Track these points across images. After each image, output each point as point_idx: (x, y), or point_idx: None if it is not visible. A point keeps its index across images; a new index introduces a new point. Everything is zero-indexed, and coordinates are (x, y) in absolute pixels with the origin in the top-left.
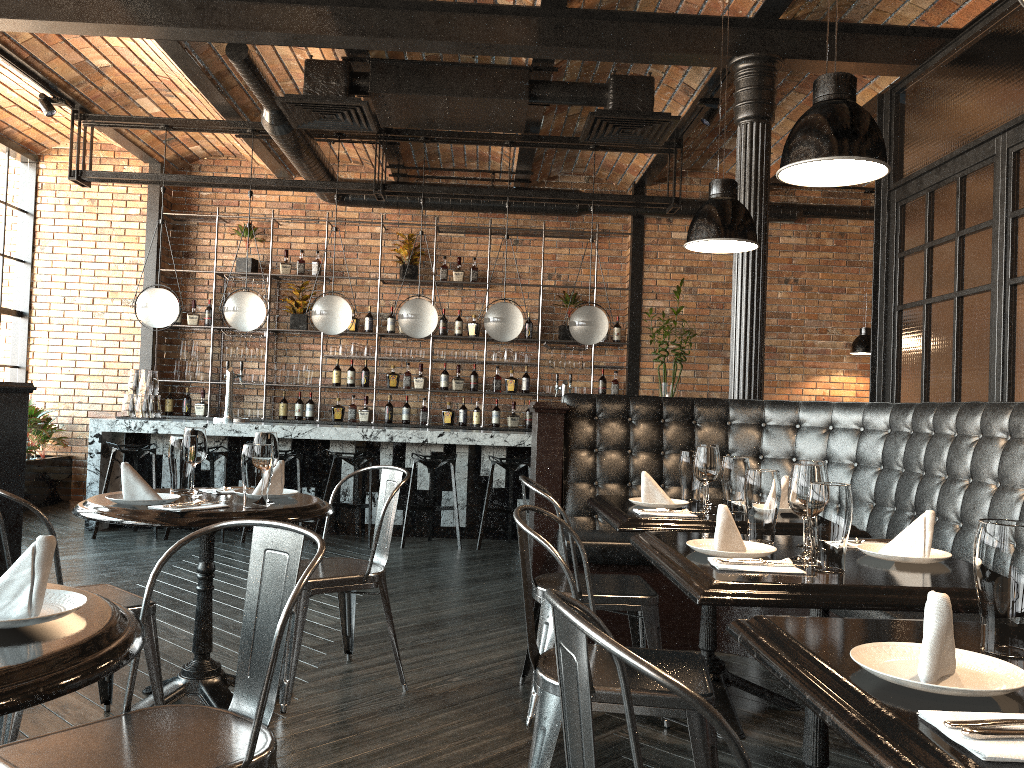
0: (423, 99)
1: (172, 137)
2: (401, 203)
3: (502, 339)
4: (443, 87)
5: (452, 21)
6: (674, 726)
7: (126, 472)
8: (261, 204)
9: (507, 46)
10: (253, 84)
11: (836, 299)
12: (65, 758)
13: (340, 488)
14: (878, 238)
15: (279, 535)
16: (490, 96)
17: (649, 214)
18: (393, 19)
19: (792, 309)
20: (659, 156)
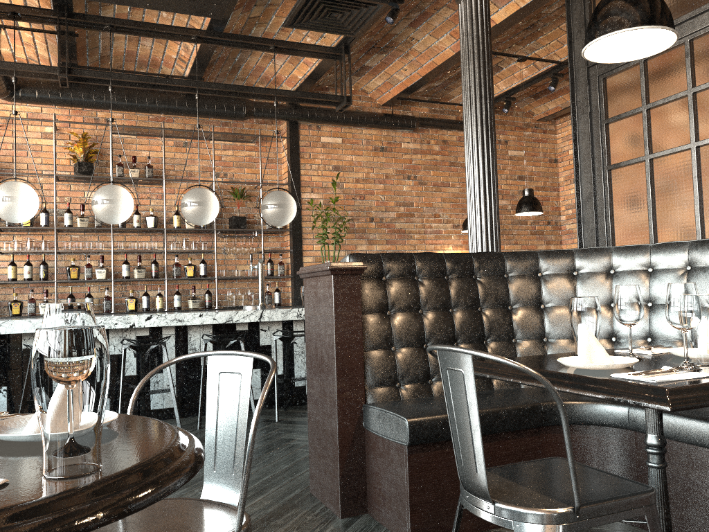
0: None
1: None
2: (76, 101)
3: (201, 223)
4: None
5: None
6: None
7: None
8: None
9: None
10: None
11: (444, 191)
12: None
13: None
14: (574, 111)
15: None
16: None
17: (304, 120)
18: None
19: (414, 199)
20: (321, 65)
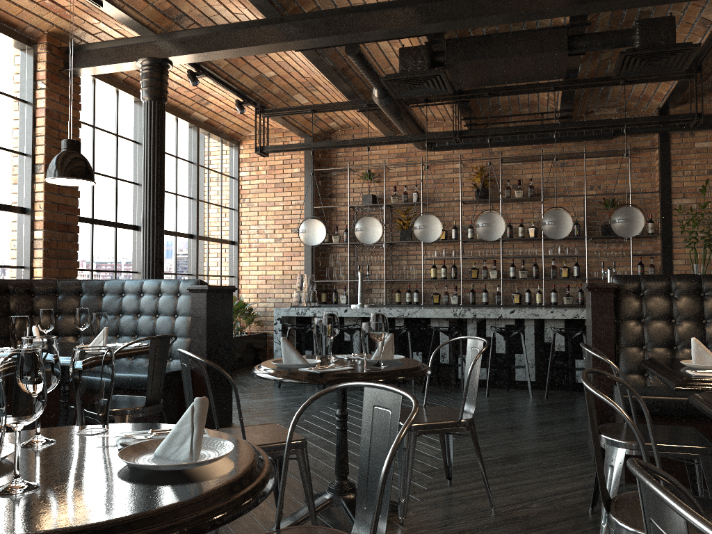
0: (485, 63)
1: (317, 118)
2: (473, 144)
3: (556, 237)
4: (500, 52)
5: None
6: None
7: (284, 344)
8: (376, 157)
9: (548, 10)
10: (364, 71)
11: None
12: None
13: (439, 352)
14: None
15: (383, 395)
16: (537, 52)
17: (673, 130)
18: (459, 6)
19: None
20: (680, 82)
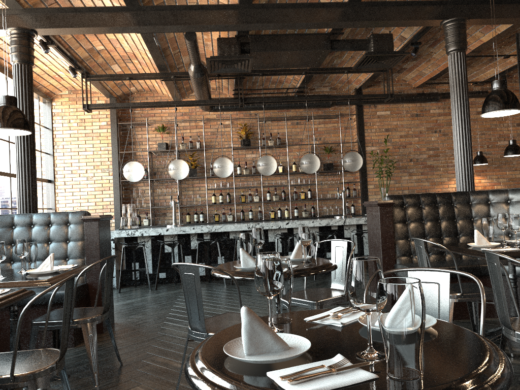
0: (277, 53)
1: (123, 83)
2: (241, 108)
3: (310, 172)
4: (287, 46)
5: (303, 12)
6: (515, 355)
7: (243, 253)
8: (166, 114)
9: (332, 23)
10: (193, 52)
11: None
12: None
13: (236, 255)
14: None
15: (428, 274)
16: (311, 49)
17: (366, 103)
18: (273, 13)
19: (439, 145)
20: (375, 74)
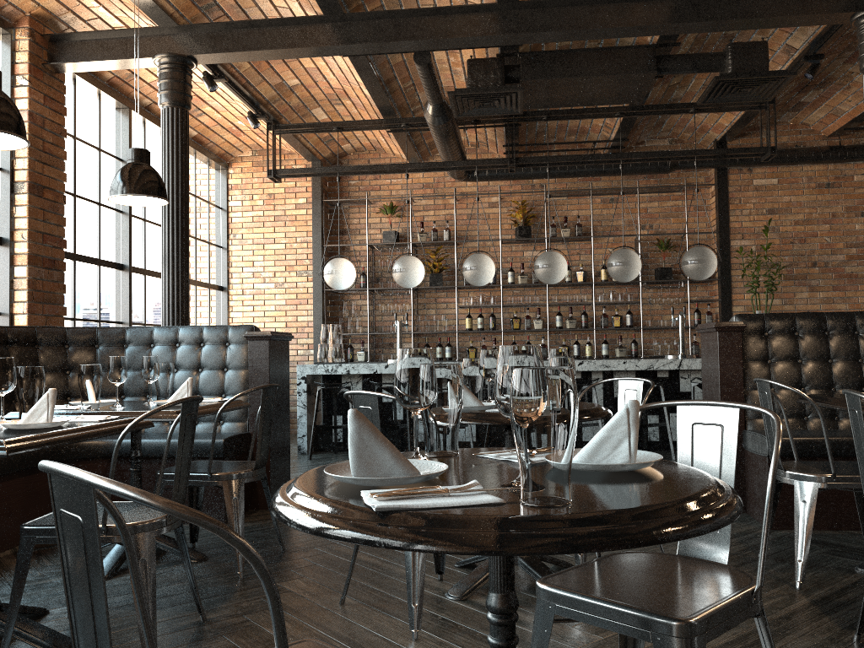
0: (564, 81)
1: (331, 138)
2: (517, 175)
3: (624, 280)
4: (582, 69)
5: (603, 11)
6: None
7: None
8: (398, 187)
9: (653, 26)
10: (429, 83)
11: None
12: (606, 585)
13: None
14: None
15: (707, 411)
16: (623, 73)
17: (733, 165)
18: (553, 15)
19: None
20: (747, 113)
